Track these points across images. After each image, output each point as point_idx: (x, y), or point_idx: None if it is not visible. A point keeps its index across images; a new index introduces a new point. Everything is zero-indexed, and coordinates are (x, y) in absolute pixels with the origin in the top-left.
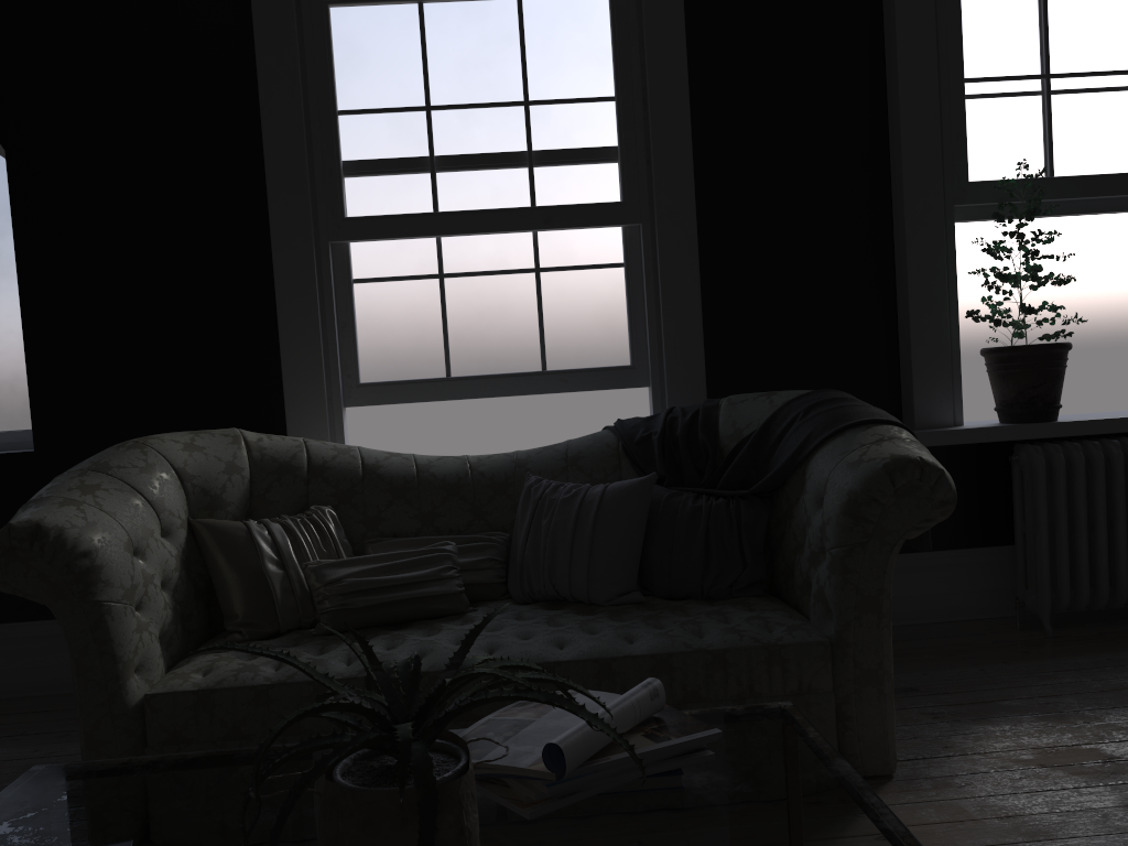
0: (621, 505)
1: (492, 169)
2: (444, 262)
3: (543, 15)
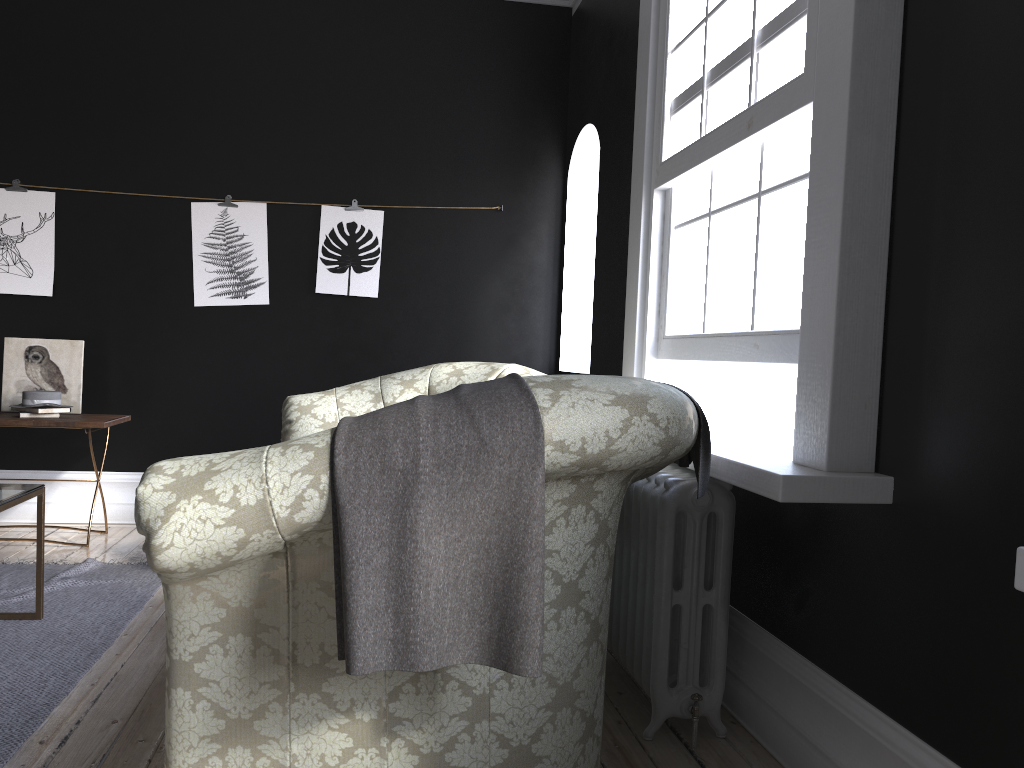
0: None
1: (733, 70)
2: (714, 197)
3: None
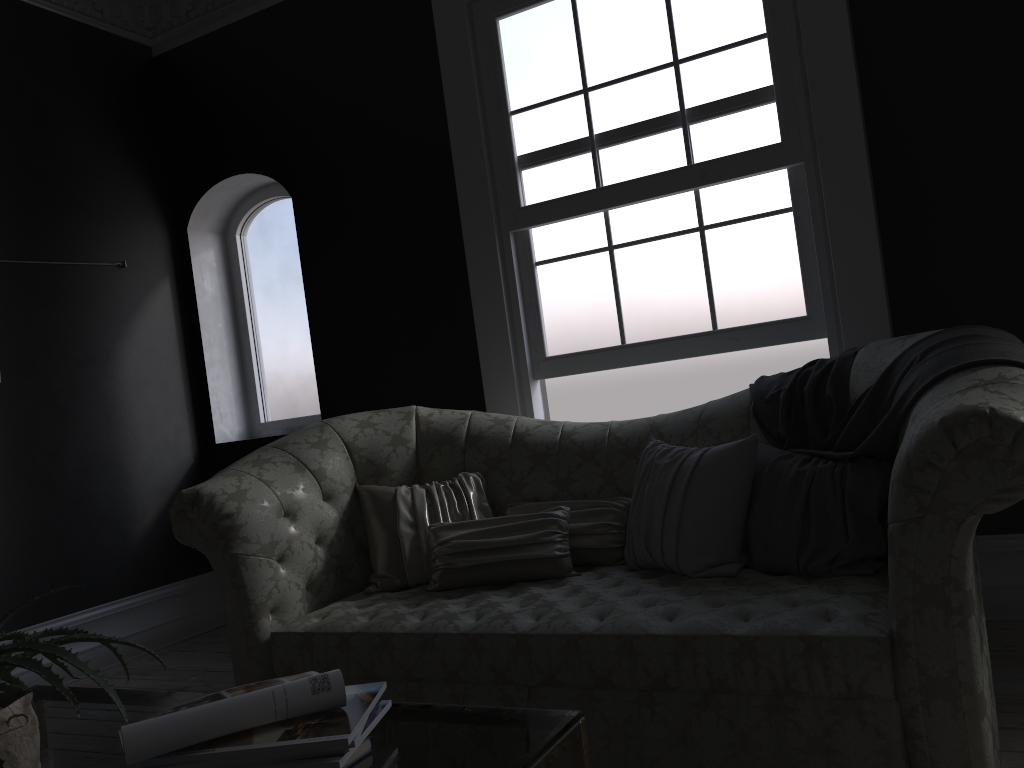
0: (715, 470)
1: (648, 135)
2: (612, 234)
3: None
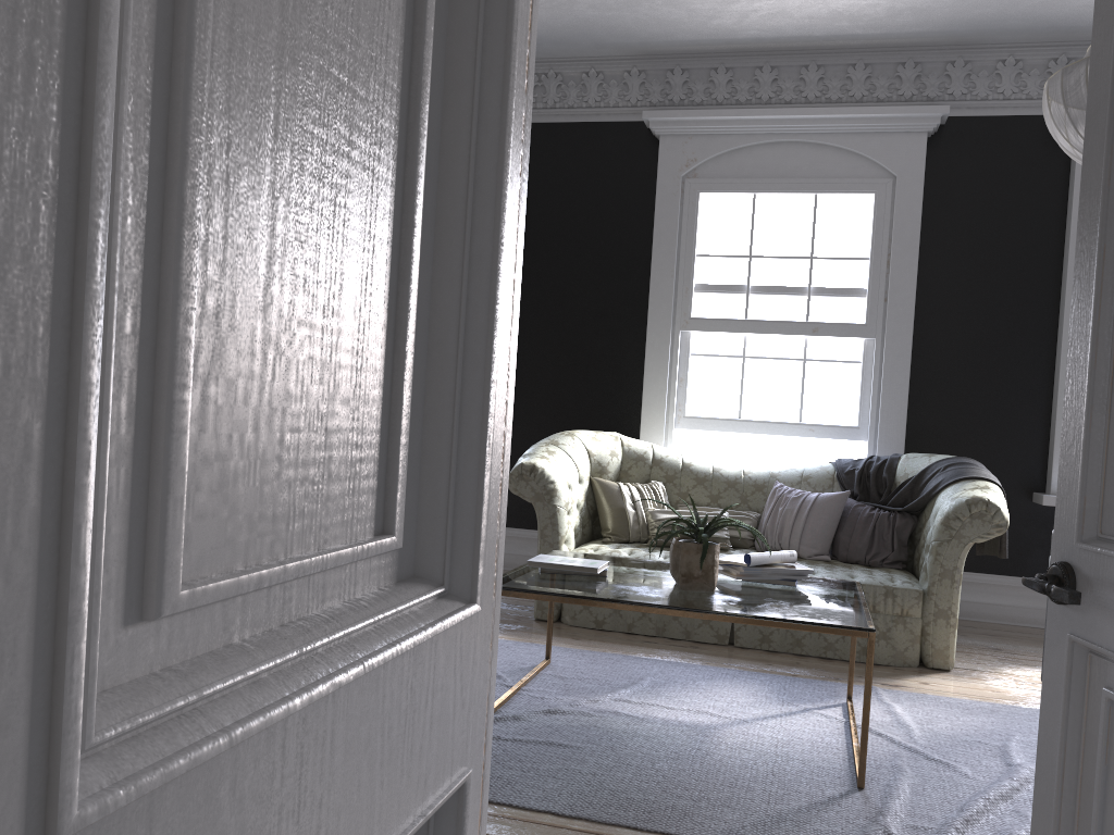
0: (825, 505)
1: (784, 296)
2: (746, 349)
3: (829, 205)
